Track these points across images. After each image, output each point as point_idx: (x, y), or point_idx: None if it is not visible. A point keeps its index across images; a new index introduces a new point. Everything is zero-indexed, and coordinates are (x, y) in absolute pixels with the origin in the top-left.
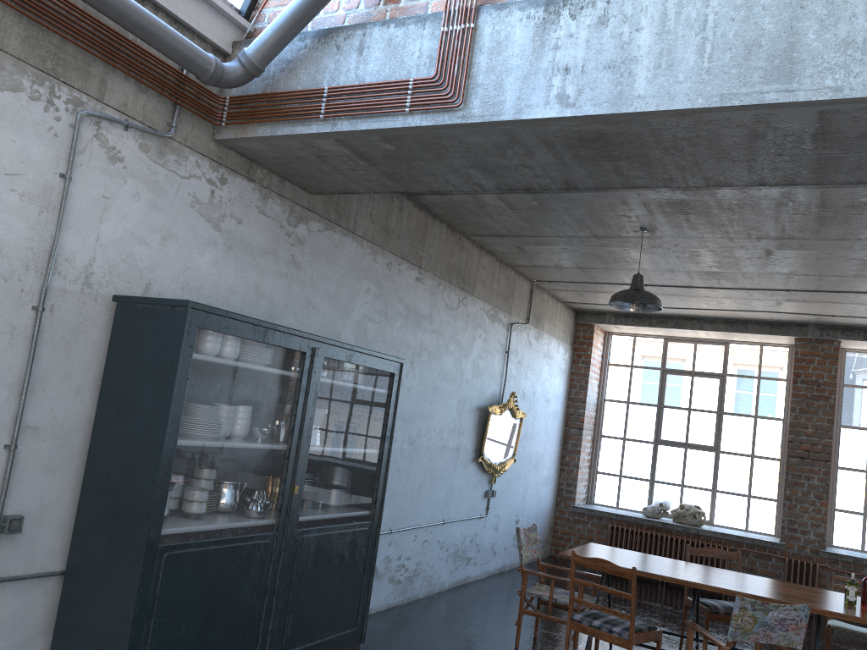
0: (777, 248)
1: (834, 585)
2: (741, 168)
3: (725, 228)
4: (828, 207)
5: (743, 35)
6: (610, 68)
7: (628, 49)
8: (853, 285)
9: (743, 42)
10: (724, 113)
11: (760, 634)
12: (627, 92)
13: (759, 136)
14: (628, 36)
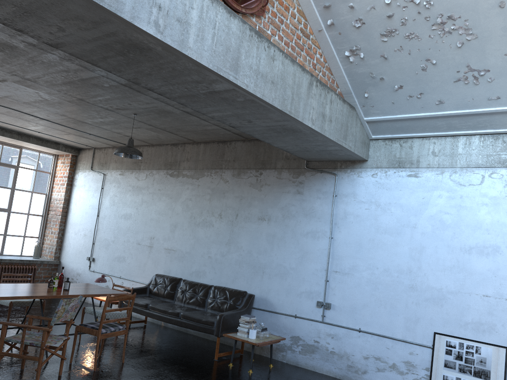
0: (13, 81)
1: (3, 279)
2: (161, 83)
3: (7, 64)
4: (84, 81)
5: (226, 42)
6: (179, 22)
7: (187, 16)
8: (12, 105)
9: (226, 45)
10: (211, 74)
11: (64, 316)
12: (186, 42)
13: (198, 82)
14: (188, 9)
